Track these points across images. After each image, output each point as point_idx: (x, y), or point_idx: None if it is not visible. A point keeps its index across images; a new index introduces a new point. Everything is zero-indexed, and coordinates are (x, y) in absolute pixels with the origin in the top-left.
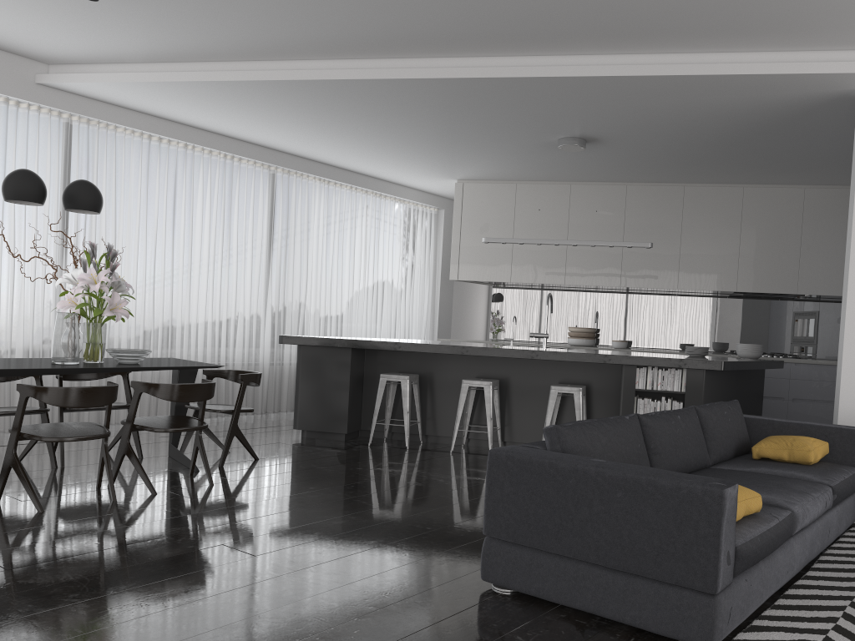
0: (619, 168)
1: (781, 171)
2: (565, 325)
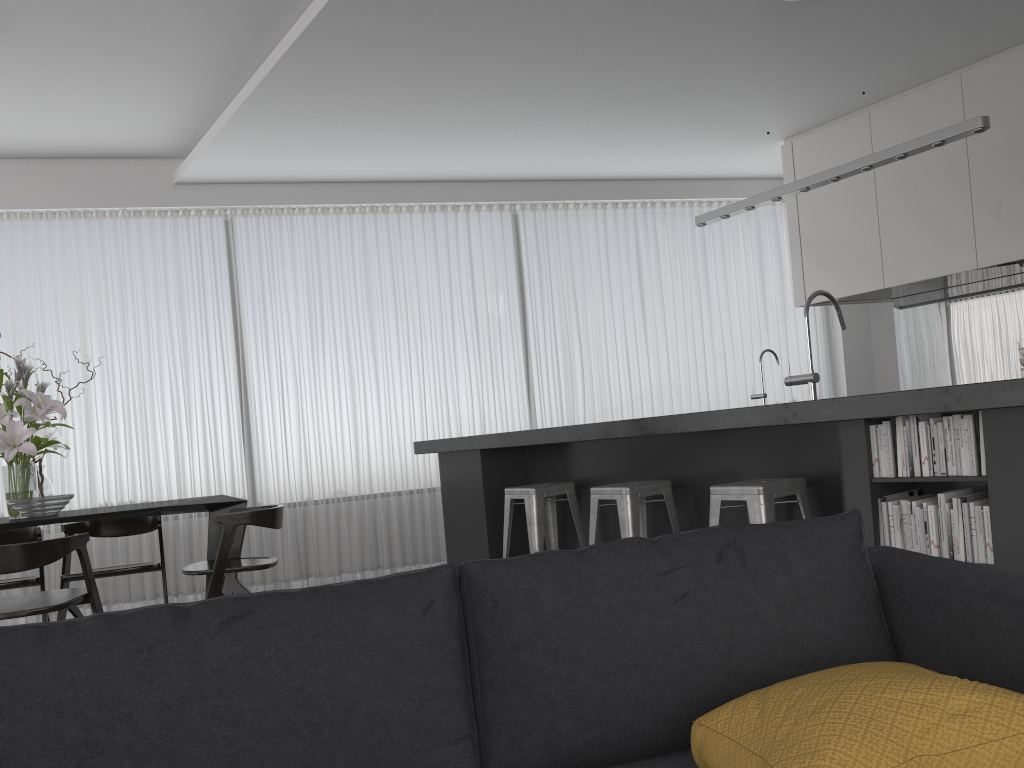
0: None
1: None
2: None
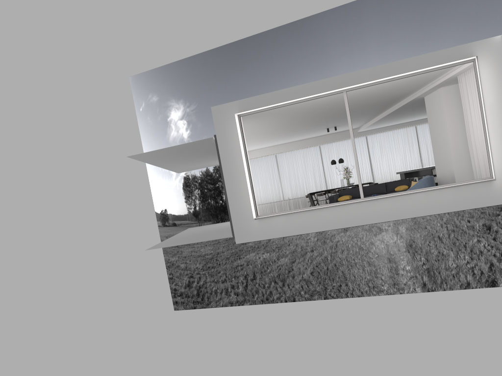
0: None
1: None
2: None
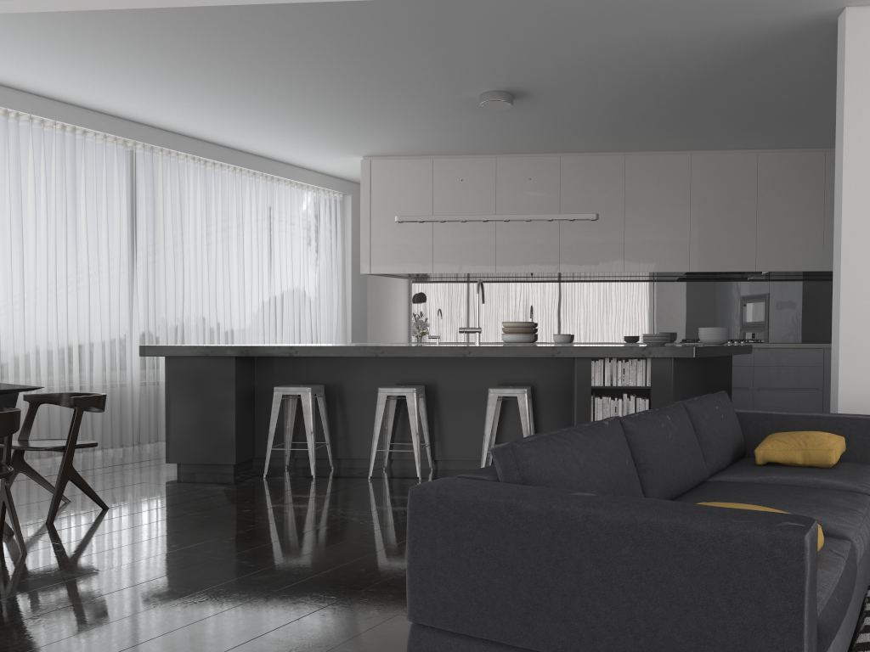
0: (552, 133)
1: (734, 132)
2: (498, 321)
